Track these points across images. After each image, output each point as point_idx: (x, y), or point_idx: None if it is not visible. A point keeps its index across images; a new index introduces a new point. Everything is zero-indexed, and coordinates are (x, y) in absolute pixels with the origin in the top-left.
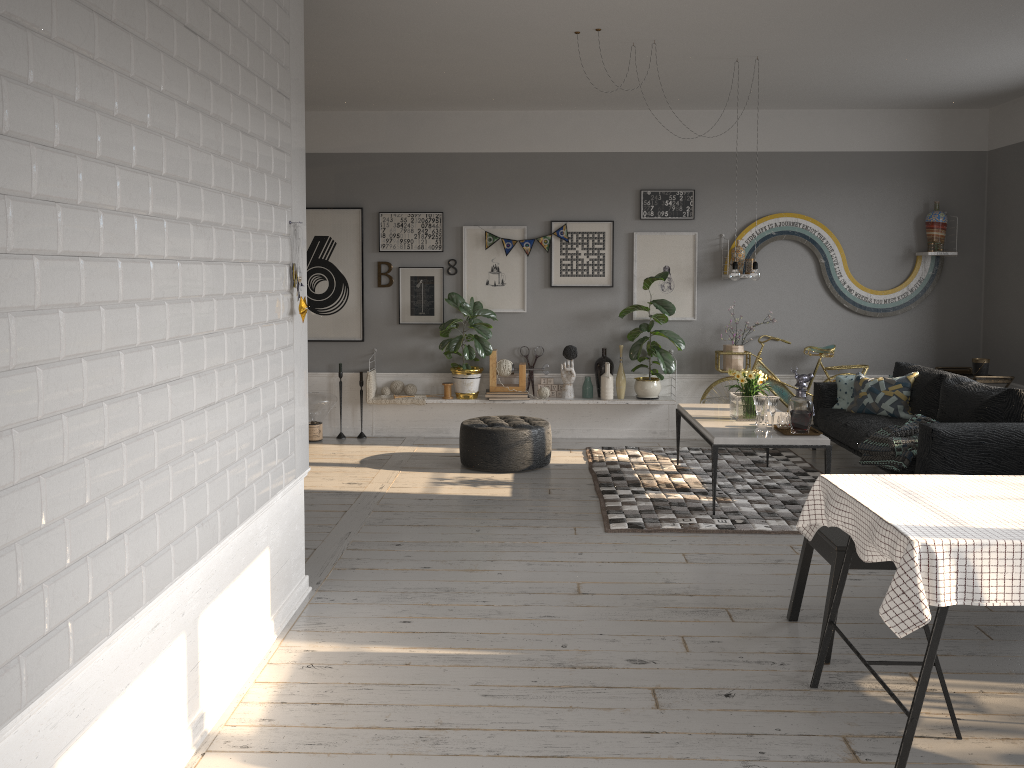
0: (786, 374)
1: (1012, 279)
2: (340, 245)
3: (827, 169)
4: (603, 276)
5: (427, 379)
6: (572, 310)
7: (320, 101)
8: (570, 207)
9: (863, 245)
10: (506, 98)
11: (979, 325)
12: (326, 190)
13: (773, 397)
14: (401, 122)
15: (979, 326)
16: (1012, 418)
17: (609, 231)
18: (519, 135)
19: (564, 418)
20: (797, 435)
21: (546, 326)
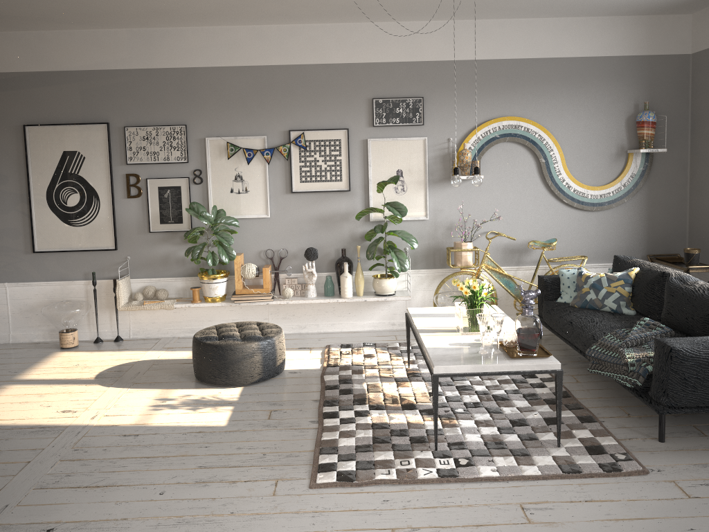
0: (512, 266)
1: None
2: (89, 159)
3: (545, 74)
4: (341, 181)
5: (179, 283)
6: (313, 214)
7: (51, 17)
8: (307, 117)
9: (580, 145)
10: (234, 10)
11: (685, 215)
12: (72, 107)
13: (498, 315)
14: (141, 39)
15: (685, 216)
16: None
17: (344, 138)
18: (256, 49)
19: (310, 314)
20: (525, 358)
21: (289, 229)
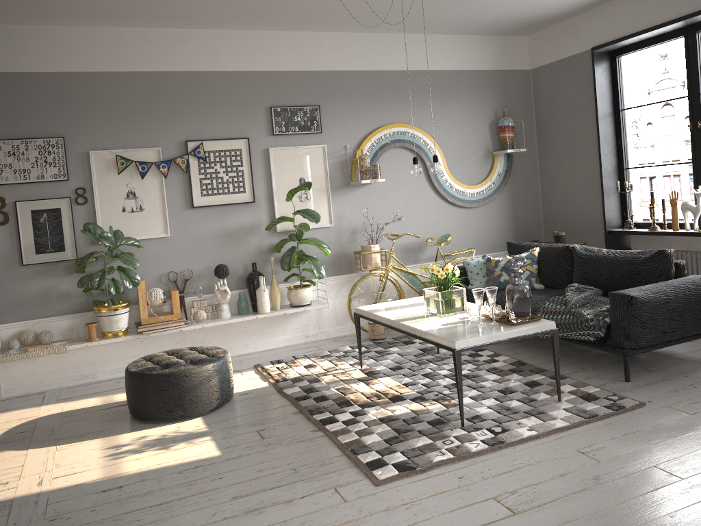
0: (411, 265)
1: (569, 166)
2: None
3: (423, 85)
4: (244, 192)
5: (64, 322)
6: (217, 229)
7: None
8: (204, 126)
9: (456, 148)
10: (131, 6)
11: (539, 206)
12: None
13: (489, 288)
14: (0, 37)
15: (539, 207)
16: (664, 275)
17: (245, 148)
18: (143, 53)
19: (220, 338)
20: (522, 323)
21: (192, 248)
